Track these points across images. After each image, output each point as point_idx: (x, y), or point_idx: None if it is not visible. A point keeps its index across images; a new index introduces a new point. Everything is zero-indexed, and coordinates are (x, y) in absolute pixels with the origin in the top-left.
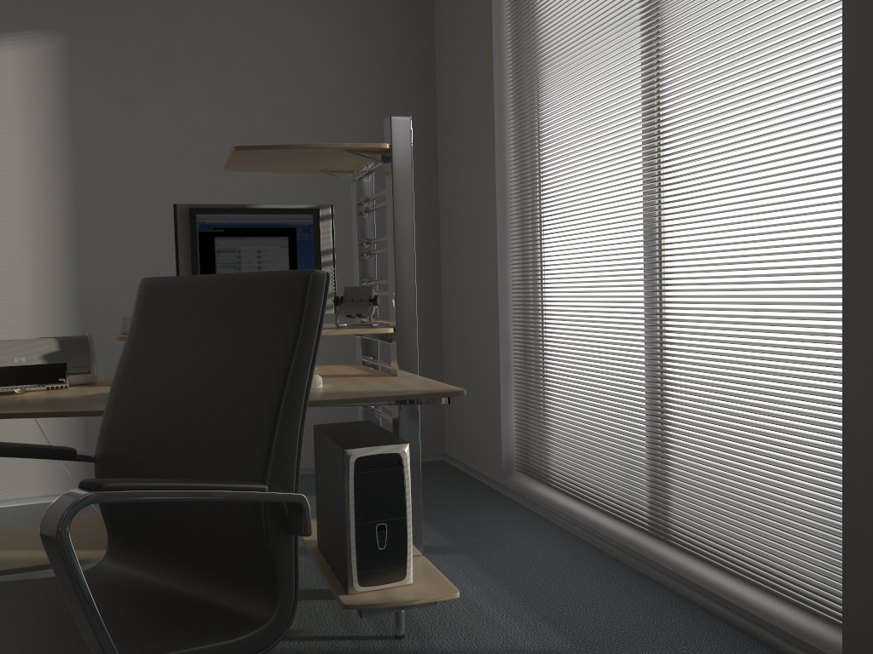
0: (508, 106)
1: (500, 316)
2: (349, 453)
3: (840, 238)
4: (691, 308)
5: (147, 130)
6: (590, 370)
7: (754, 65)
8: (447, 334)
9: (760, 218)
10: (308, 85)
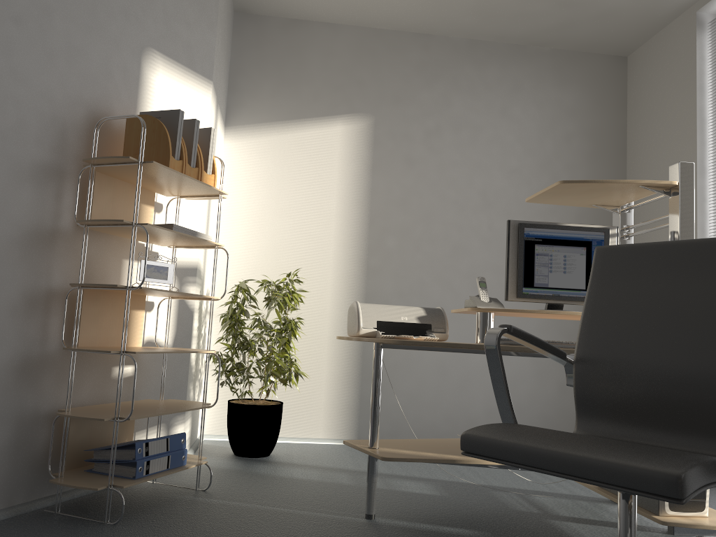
0: (708, 169)
1: None
2: None
3: None
4: None
5: (419, 181)
6: None
7: None
8: None
9: None
10: (531, 153)
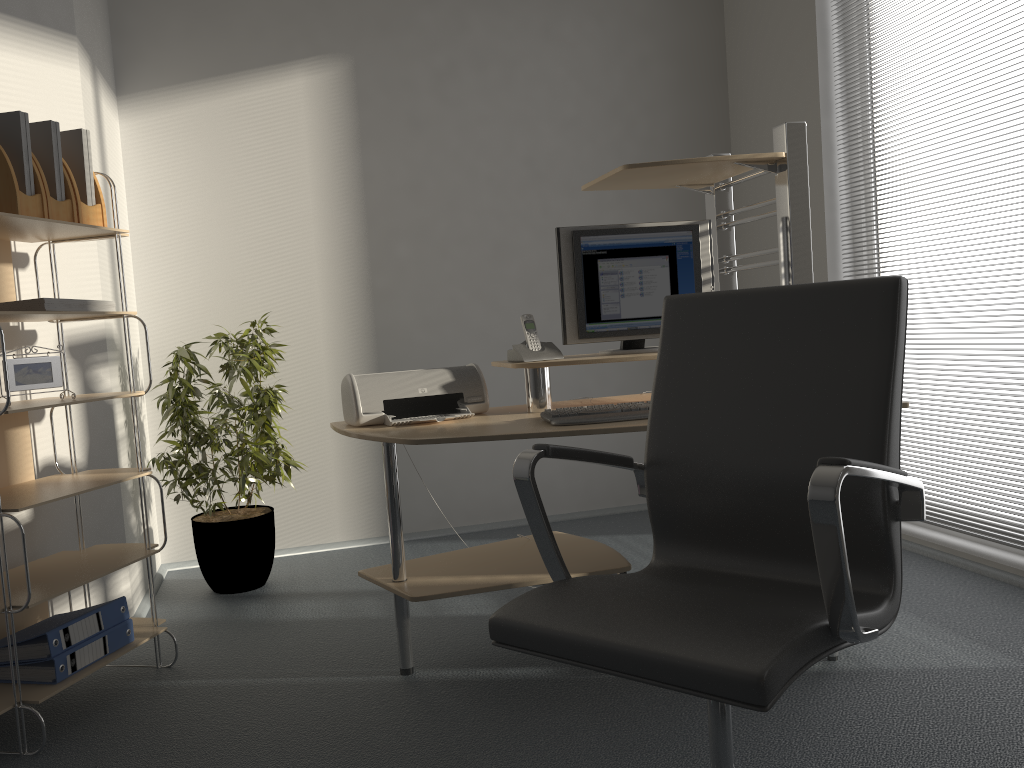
0: (834, 102)
1: None
2: None
3: None
4: None
5: (434, 153)
6: (966, 387)
7: None
8: None
9: None
10: (593, 93)
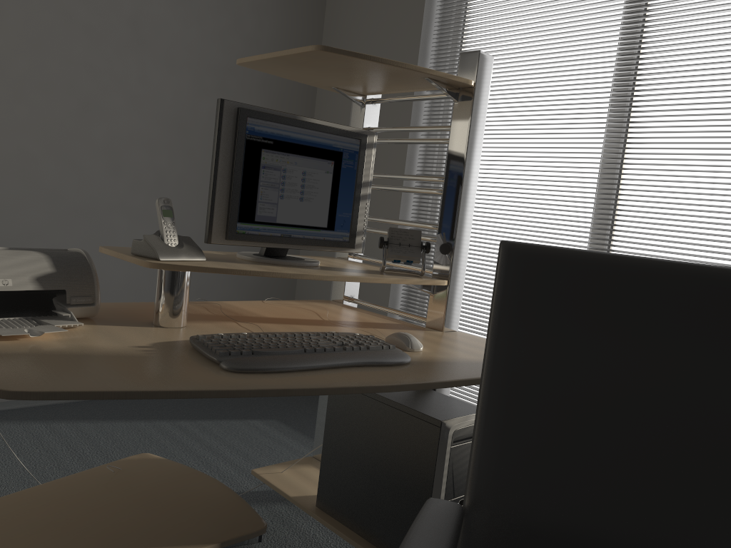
0: (429, 53)
1: None
2: (447, 425)
3: None
4: None
5: None
6: None
7: None
8: None
9: None
10: None
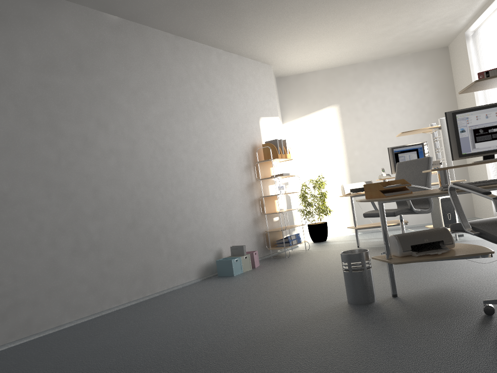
0: (480, 98)
1: (486, 165)
2: (438, 197)
3: None
4: None
5: (363, 126)
6: None
7: None
8: (470, 175)
9: None
10: (410, 102)
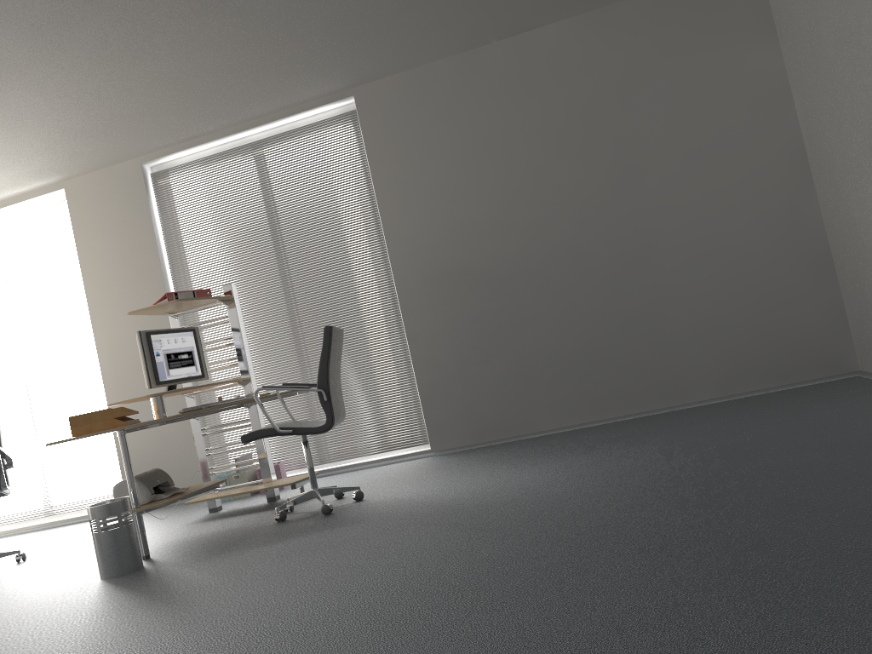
0: None
1: None
2: None
3: (102, 389)
4: (54, 422)
5: None
6: None
7: (61, 337)
8: None
9: (73, 387)
10: None
